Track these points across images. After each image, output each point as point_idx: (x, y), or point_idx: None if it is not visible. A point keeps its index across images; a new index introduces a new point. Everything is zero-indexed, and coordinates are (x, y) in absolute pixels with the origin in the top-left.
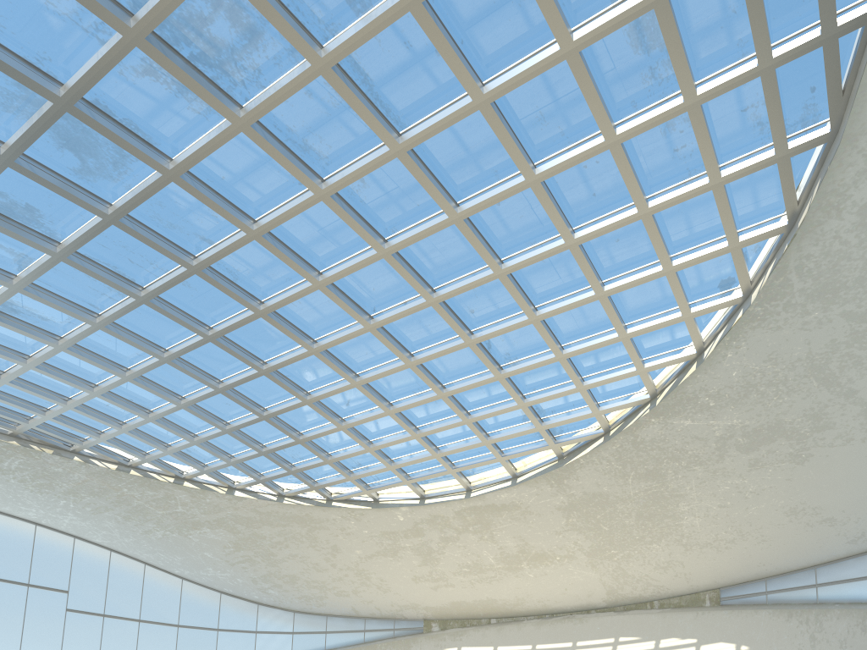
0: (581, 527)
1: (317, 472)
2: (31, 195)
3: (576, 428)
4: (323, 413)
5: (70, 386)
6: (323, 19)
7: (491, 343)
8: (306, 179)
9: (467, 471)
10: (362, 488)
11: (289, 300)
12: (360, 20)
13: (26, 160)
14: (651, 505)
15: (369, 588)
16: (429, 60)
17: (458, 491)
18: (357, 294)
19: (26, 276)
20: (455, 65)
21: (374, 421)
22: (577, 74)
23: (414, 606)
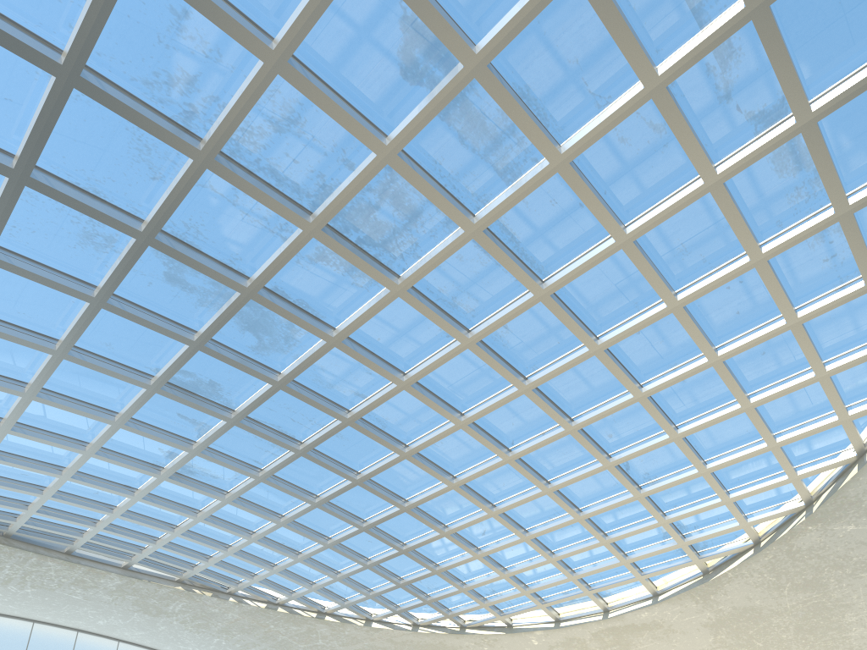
0: (731, 644)
1: (452, 601)
2: (215, 372)
3: (721, 542)
4: (460, 543)
5: (231, 534)
6: (476, 191)
7: (629, 464)
8: (454, 330)
9: (604, 592)
10: (496, 614)
11: (432, 441)
12: (510, 187)
13: (213, 343)
14: (812, 617)
15: None
16: (573, 213)
17: (595, 612)
18: (497, 429)
19: (204, 441)
20: (600, 212)
21: (509, 548)
22: (720, 203)
23: None
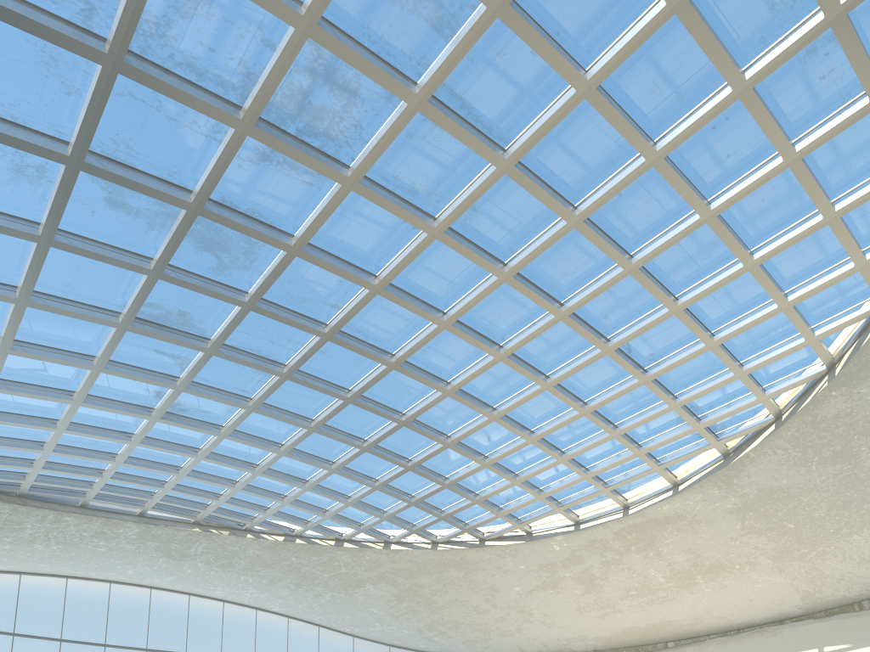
0: (760, 529)
1: (467, 514)
2: (181, 300)
3: (740, 420)
4: (465, 453)
5: (236, 470)
6: (414, 55)
7: (631, 346)
8: (417, 221)
9: (622, 488)
10: (514, 523)
11: (417, 347)
12: (449, 44)
13: (173, 269)
14: (844, 491)
15: (533, 625)
16: (525, 63)
17: (614, 510)
18: (484, 325)
19: (186, 375)
20: (553, 58)
21: (517, 452)
22: (689, 25)
23: (582, 638)
